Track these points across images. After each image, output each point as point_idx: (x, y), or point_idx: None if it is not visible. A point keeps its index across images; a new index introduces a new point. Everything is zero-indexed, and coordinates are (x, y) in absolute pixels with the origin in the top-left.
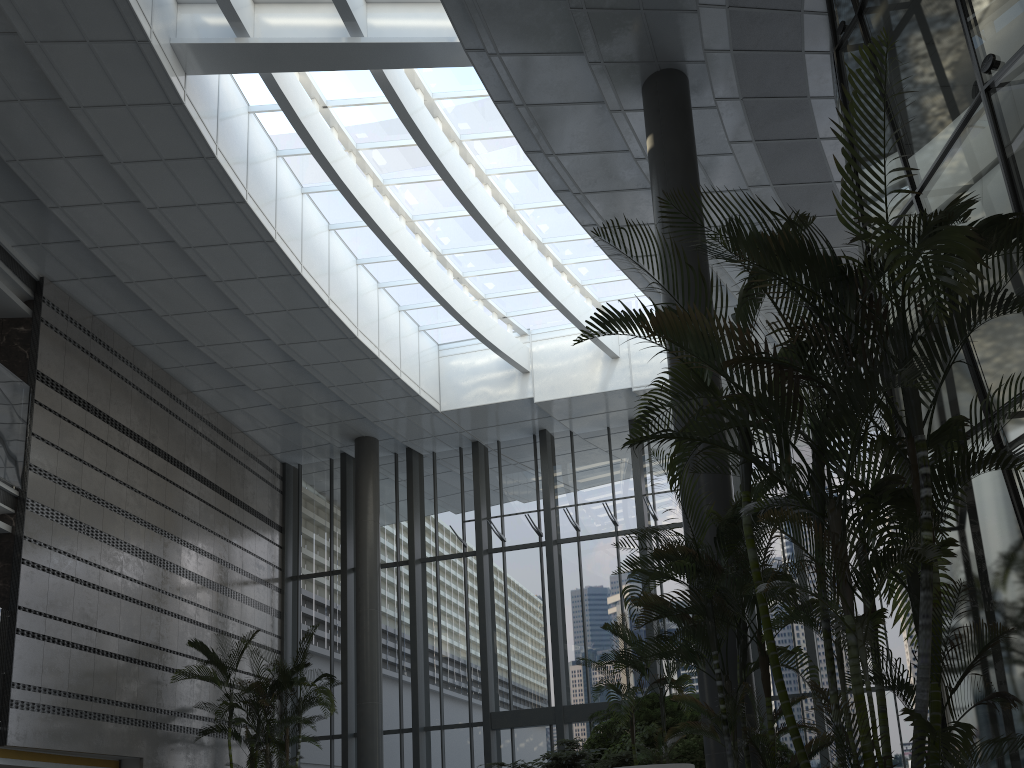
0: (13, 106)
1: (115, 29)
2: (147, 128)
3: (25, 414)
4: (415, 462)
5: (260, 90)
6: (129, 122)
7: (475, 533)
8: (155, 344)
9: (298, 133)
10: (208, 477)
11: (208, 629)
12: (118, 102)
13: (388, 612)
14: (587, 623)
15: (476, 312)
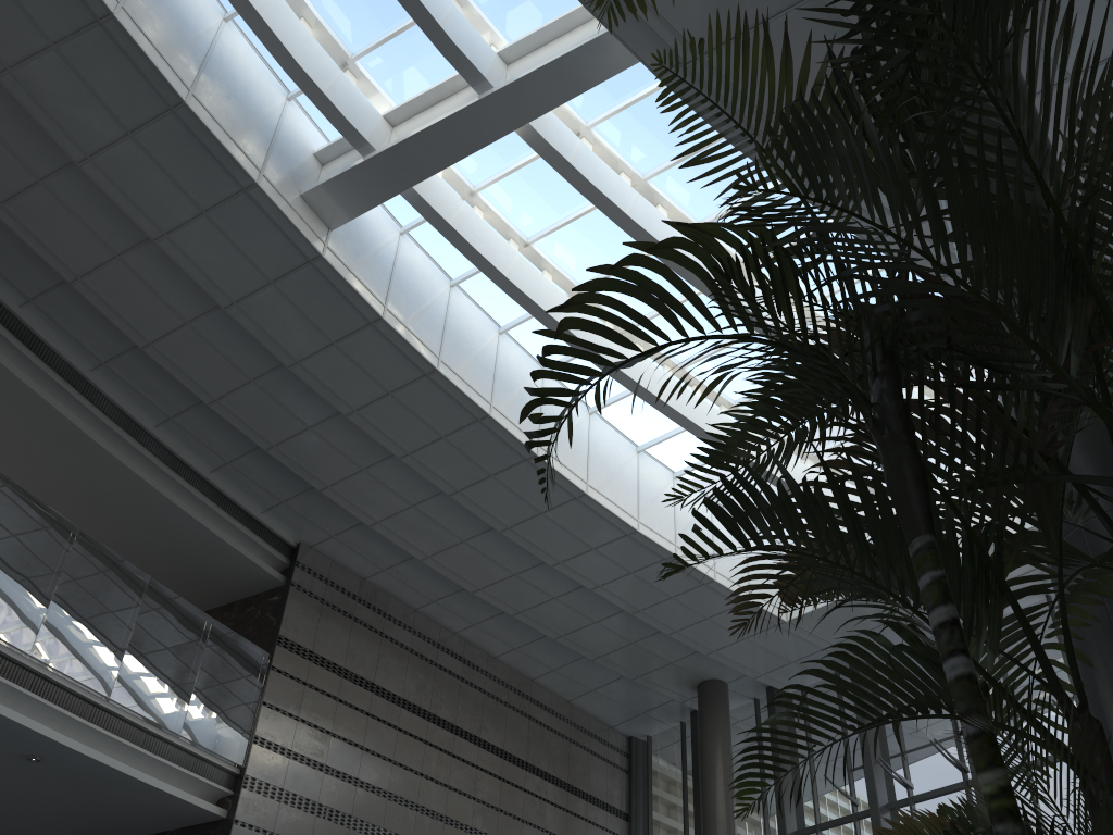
0: (186, 332)
1: (220, 183)
2: (302, 305)
3: (257, 682)
4: None
5: (455, 254)
6: (283, 304)
7: (865, 782)
8: (434, 602)
9: (478, 267)
10: (515, 753)
11: None
12: (262, 281)
13: None
14: None
15: (799, 470)
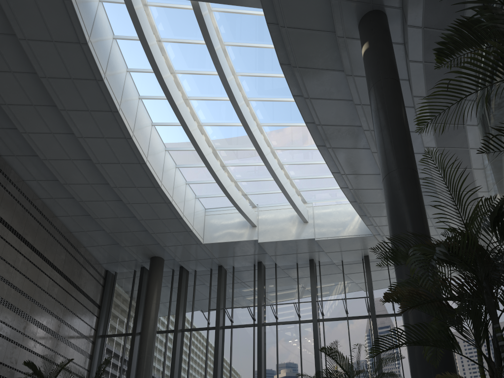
0: None
1: None
2: (45, 15)
3: None
4: (184, 275)
5: (122, 25)
6: (34, 9)
7: (216, 316)
8: (37, 180)
9: (142, 44)
10: (58, 266)
11: (40, 357)
12: None
13: (158, 359)
14: (279, 373)
15: (231, 186)
